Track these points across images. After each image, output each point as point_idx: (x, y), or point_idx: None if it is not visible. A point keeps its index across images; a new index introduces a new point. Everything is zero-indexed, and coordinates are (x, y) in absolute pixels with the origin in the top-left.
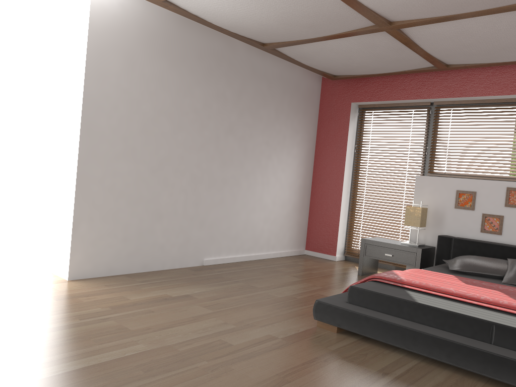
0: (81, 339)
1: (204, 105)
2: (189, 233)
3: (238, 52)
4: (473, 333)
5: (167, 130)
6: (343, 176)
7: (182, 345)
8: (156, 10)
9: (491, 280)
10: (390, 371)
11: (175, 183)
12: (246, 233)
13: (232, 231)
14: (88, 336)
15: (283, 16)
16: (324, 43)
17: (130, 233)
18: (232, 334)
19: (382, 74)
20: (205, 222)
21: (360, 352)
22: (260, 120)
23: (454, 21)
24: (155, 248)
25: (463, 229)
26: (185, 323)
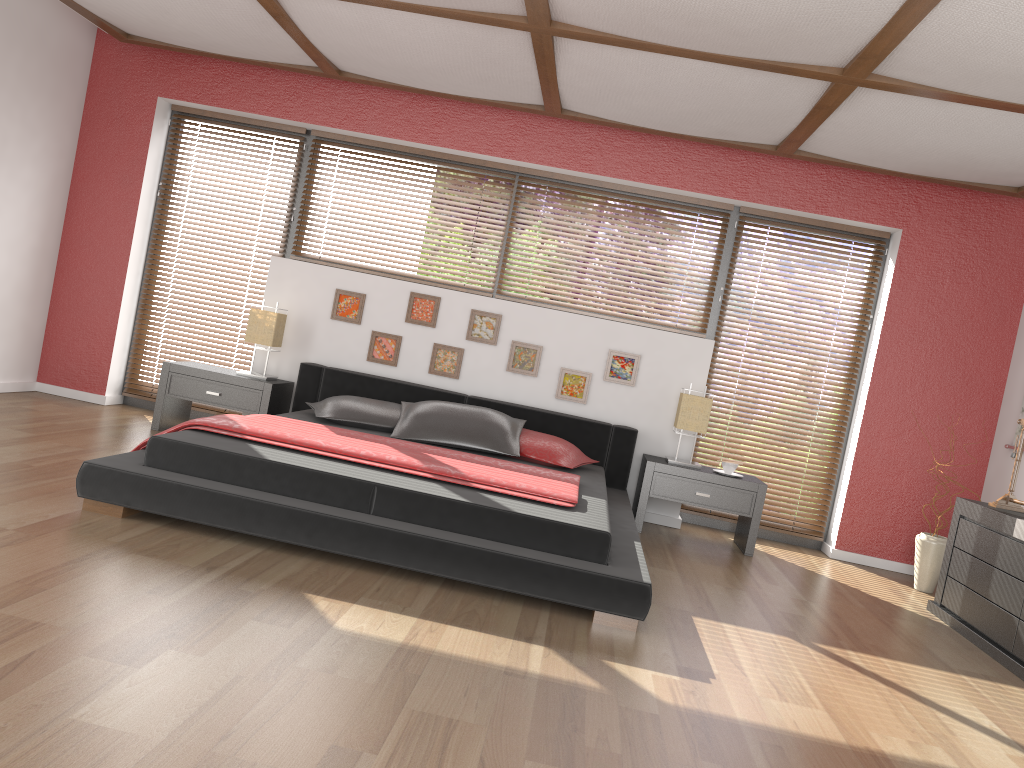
0: None
1: None
2: None
3: None
4: (347, 501)
5: None
6: (131, 240)
7: None
8: None
9: (376, 433)
10: (219, 564)
11: None
12: None
13: None
14: None
15: None
16: None
17: None
18: None
19: (224, 57)
20: None
21: (168, 543)
22: None
23: (360, 6)
24: None
25: (341, 355)
26: None
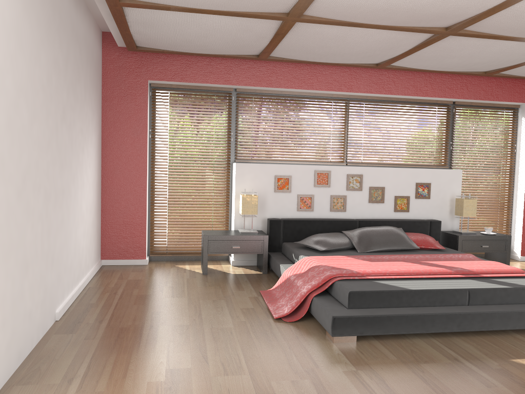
0: None
1: (48, 79)
2: (46, 279)
3: None
4: (456, 301)
5: (26, 121)
6: (146, 167)
7: None
8: None
9: (349, 252)
10: (450, 355)
11: (34, 207)
12: (76, 257)
13: (69, 260)
14: None
15: None
16: (205, 16)
17: (6, 309)
18: (332, 390)
19: (196, 54)
20: (54, 258)
21: (407, 350)
22: (78, 100)
23: (348, 27)
24: (26, 320)
25: (283, 210)
26: None
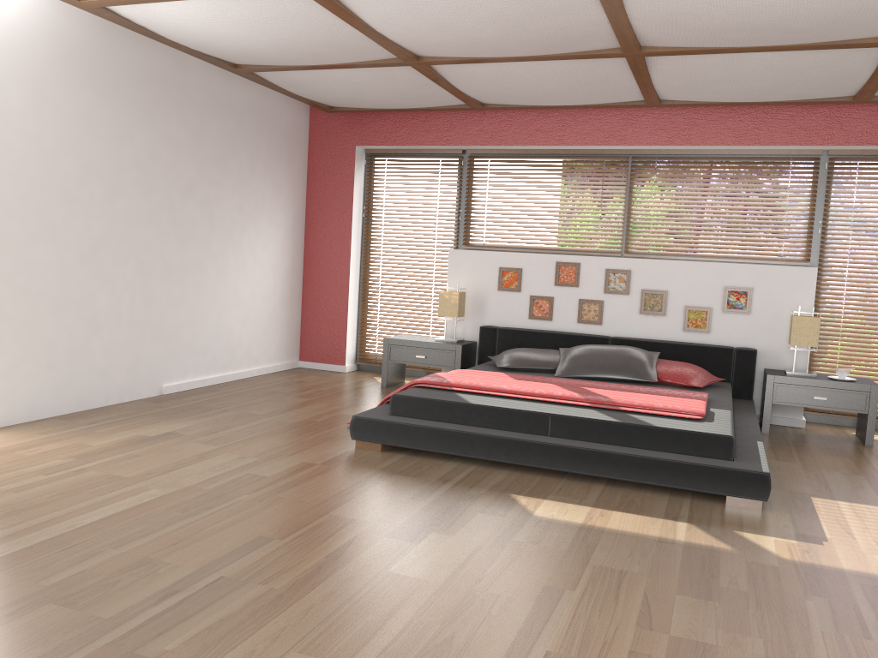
0: (70, 494)
1: (150, 155)
2: (140, 348)
3: (193, 73)
4: (530, 428)
5: (100, 196)
6: (350, 252)
7: (207, 484)
8: (73, 11)
9: (543, 374)
10: (450, 478)
11: (116, 275)
12: (219, 342)
13: (199, 340)
14: (76, 489)
15: (280, 42)
16: (327, 71)
17: (57, 354)
18: (260, 467)
19: (399, 110)
20: (161, 331)
21: (414, 466)
22: (229, 174)
23: (494, 64)
24: (95, 375)
25: (509, 316)
26: (192, 462)
